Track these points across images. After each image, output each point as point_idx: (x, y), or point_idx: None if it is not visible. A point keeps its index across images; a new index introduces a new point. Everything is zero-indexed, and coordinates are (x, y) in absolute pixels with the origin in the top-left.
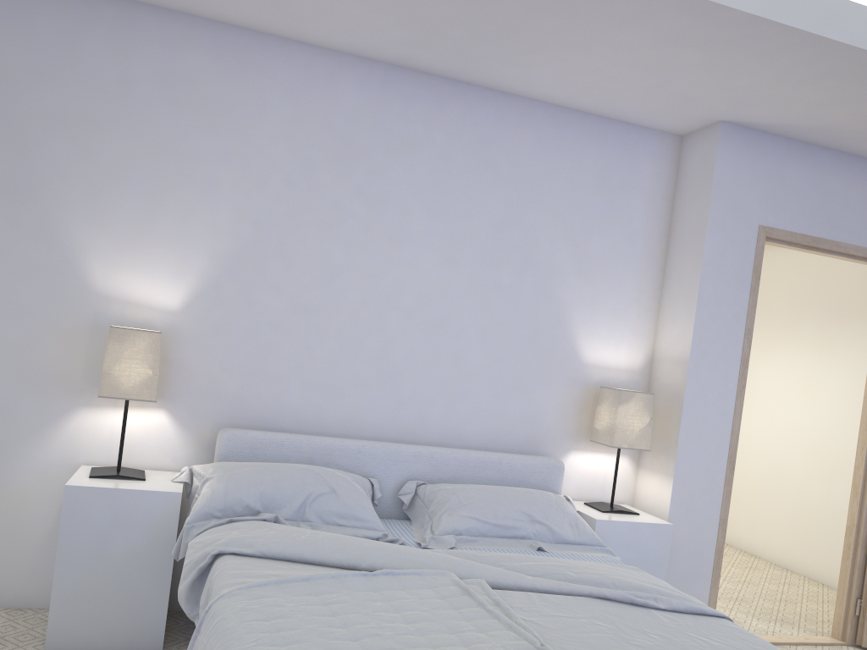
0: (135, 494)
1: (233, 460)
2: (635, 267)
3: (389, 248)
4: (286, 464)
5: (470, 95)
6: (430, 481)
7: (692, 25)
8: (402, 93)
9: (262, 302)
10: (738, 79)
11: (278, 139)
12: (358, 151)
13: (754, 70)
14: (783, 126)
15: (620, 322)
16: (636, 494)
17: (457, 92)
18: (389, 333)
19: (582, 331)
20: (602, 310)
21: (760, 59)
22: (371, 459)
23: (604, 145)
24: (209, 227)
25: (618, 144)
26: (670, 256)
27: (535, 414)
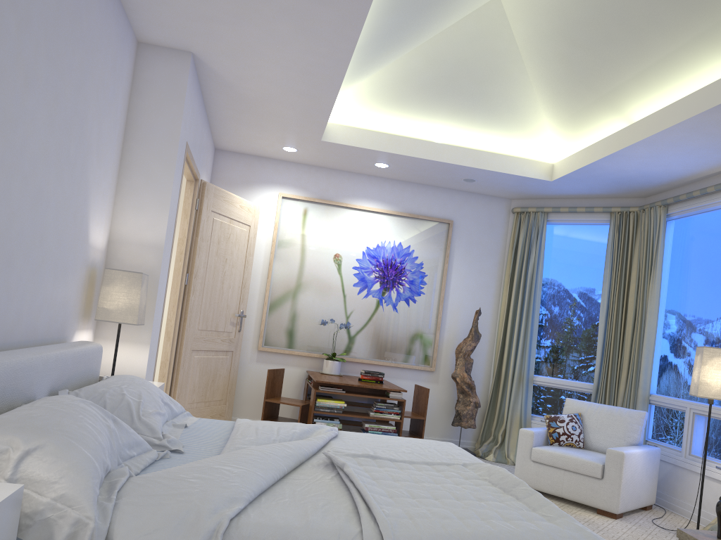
0: None
1: None
2: (113, 155)
3: (24, 91)
4: (57, 401)
5: None
6: (59, 387)
7: (327, 22)
8: None
9: None
10: (267, 48)
11: None
12: None
13: (286, 51)
14: (214, 73)
15: (104, 205)
16: None
17: None
18: (12, 206)
19: (92, 212)
20: (100, 192)
21: (303, 50)
22: (36, 375)
23: (118, 31)
24: None
25: (122, 33)
26: (130, 150)
27: (67, 298)
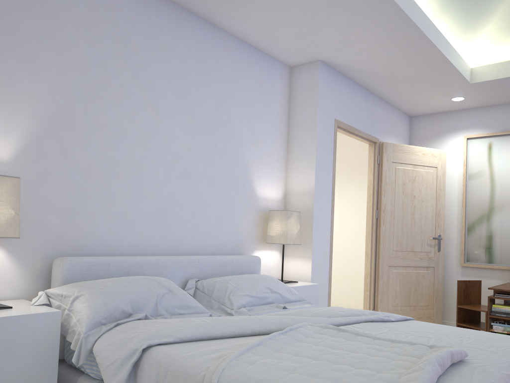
0: (22, 319)
1: (74, 282)
2: (276, 140)
3: (156, 120)
4: (128, 277)
5: (195, 22)
6: (198, 278)
7: None
8: (158, 12)
9: (75, 156)
10: (350, 35)
11: (80, 29)
12: (134, 48)
13: (362, 31)
14: (345, 66)
15: (271, 172)
16: (283, 272)
17: (189, 18)
18: (159, 180)
19: (256, 177)
20: (264, 165)
21: (371, 25)
22: (165, 268)
23: (260, 67)
24: (31, 92)
25: (266, 67)
26: (292, 135)
27: (237, 230)
